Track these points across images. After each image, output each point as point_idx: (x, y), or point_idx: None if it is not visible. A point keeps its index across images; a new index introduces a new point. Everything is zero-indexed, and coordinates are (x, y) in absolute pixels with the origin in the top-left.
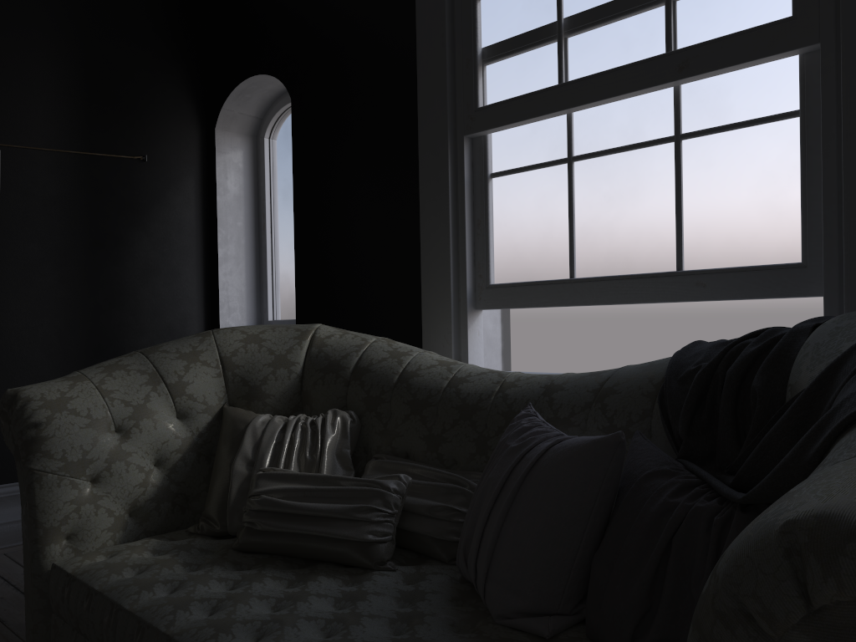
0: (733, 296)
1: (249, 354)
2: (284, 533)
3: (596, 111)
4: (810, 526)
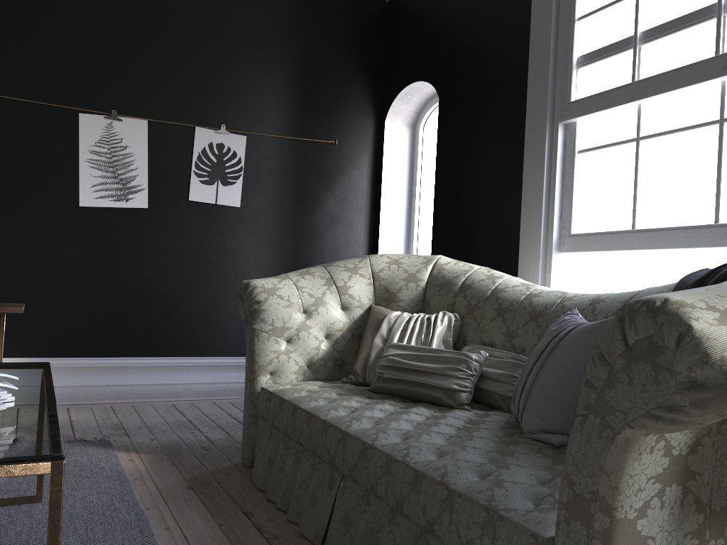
0: None
1: (391, 271)
2: (400, 381)
3: (660, 102)
4: (630, 304)
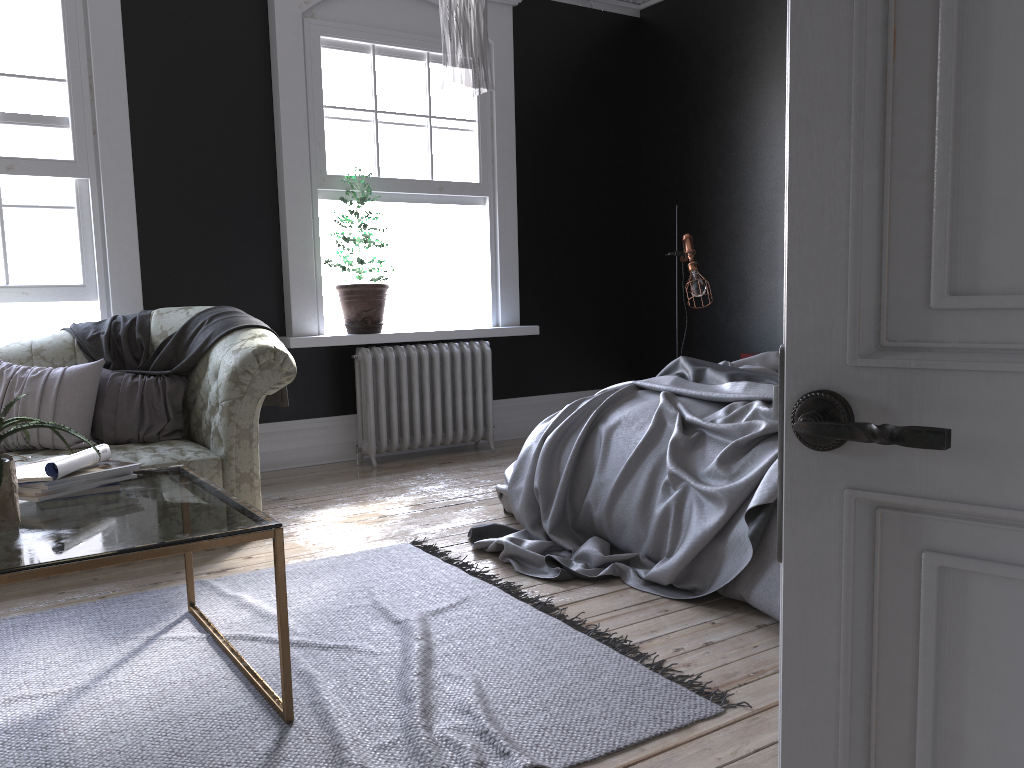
0: (46, 300)
1: None
2: None
3: None
4: (258, 349)
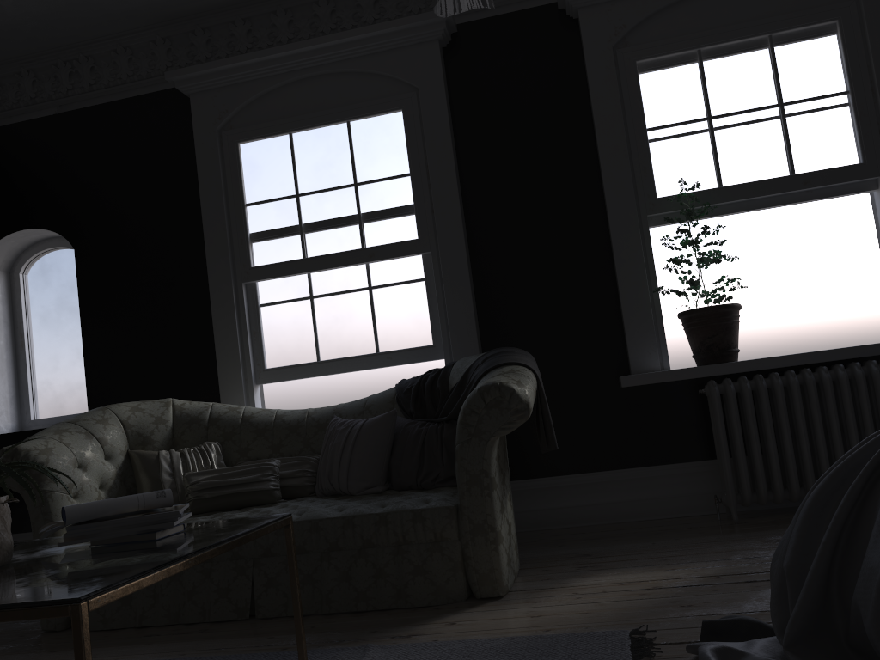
0: (405, 362)
1: (138, 417)
2: (222, 496)
3: (324, 273)
4: (483, 387)
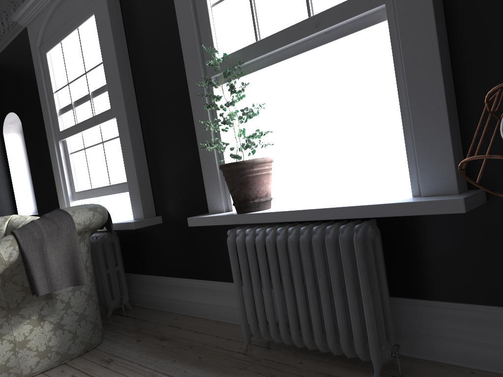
0: (119, 192)
1: None
2: None
3: (87, 132)
4: None
